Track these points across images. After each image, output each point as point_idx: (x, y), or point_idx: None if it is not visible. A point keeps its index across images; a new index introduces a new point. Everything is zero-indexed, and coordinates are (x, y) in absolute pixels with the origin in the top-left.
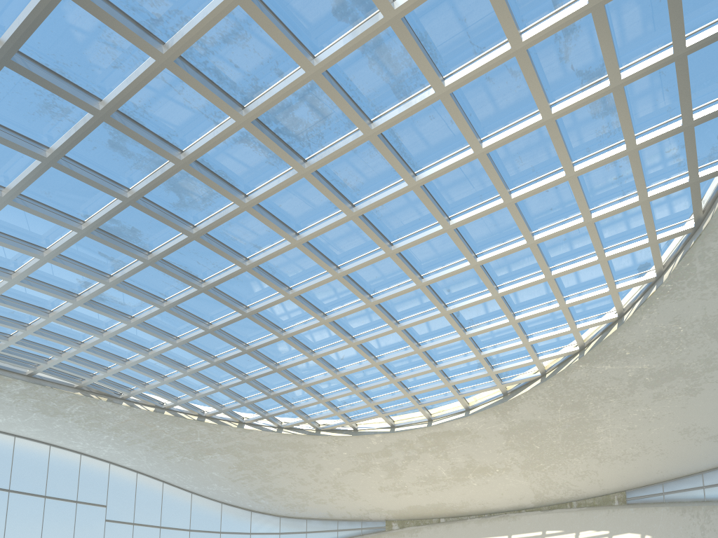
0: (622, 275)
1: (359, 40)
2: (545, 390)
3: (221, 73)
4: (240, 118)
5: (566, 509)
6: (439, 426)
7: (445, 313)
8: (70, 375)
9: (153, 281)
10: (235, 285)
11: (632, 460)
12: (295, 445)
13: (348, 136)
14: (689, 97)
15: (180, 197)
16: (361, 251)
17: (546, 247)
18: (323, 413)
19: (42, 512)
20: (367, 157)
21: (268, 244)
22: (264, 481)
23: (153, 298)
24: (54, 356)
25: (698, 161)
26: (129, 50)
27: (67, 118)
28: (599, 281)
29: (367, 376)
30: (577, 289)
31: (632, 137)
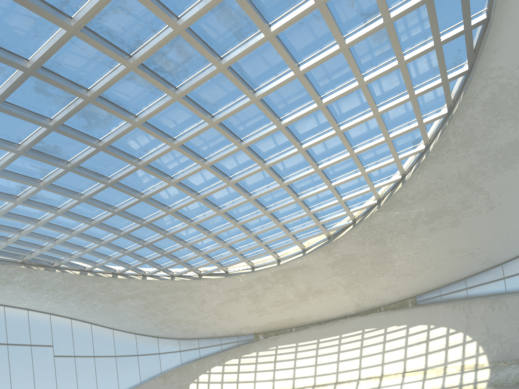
0: (402, 148)
1: (209, 5)
2: (356, 232)
3: (113, 34)
4: (129, 64)
5: (377, 313)
6: (286, 264)
7: (283, 185)
8: (14, 253)
9: (72, 182)
10: (132, 179)
11: (418, 275)
12: (185, 288)
13: (206, 69)
14: (437, 26)
15: (88, 121)
16: (220, 147)
17: (349, 133)
18: (202, 263)
19: (7, 355)
20: (220, 82)
21: (154, 148)
22: (165, 315)
23: (73, 193)
24: (2, 242)
25: (447, 67)
26: (46, 24)
27: (3, 74)
28: (387, 154)
29: (232, 234)
30: (372, 160)
31: (401, 55)
